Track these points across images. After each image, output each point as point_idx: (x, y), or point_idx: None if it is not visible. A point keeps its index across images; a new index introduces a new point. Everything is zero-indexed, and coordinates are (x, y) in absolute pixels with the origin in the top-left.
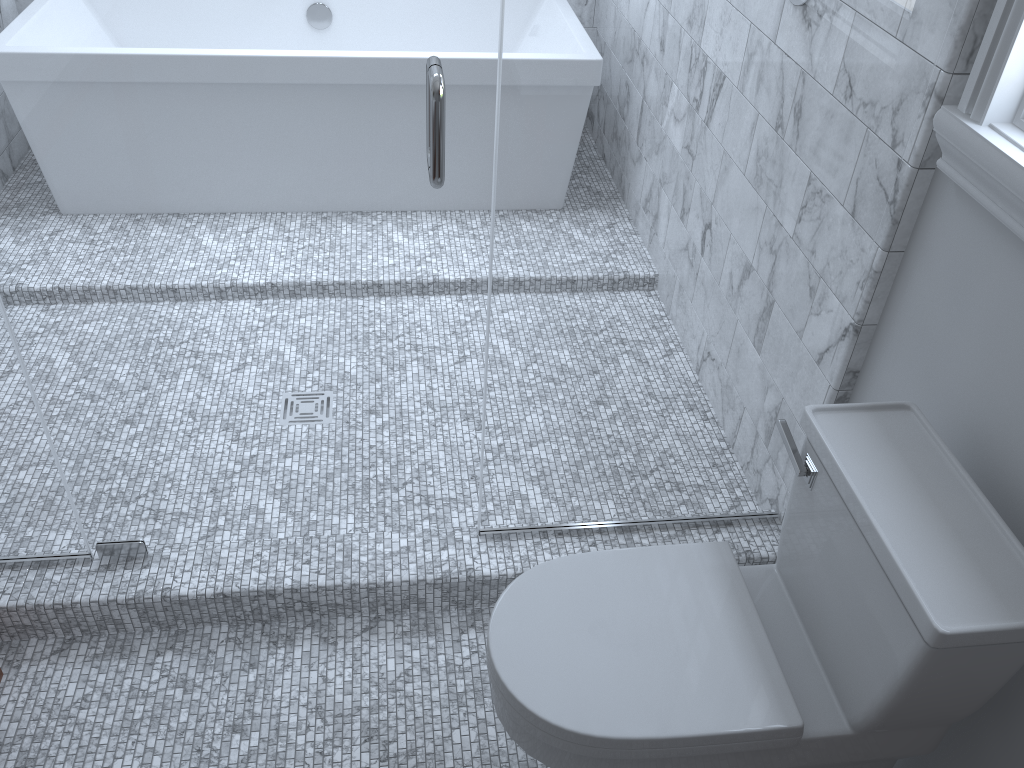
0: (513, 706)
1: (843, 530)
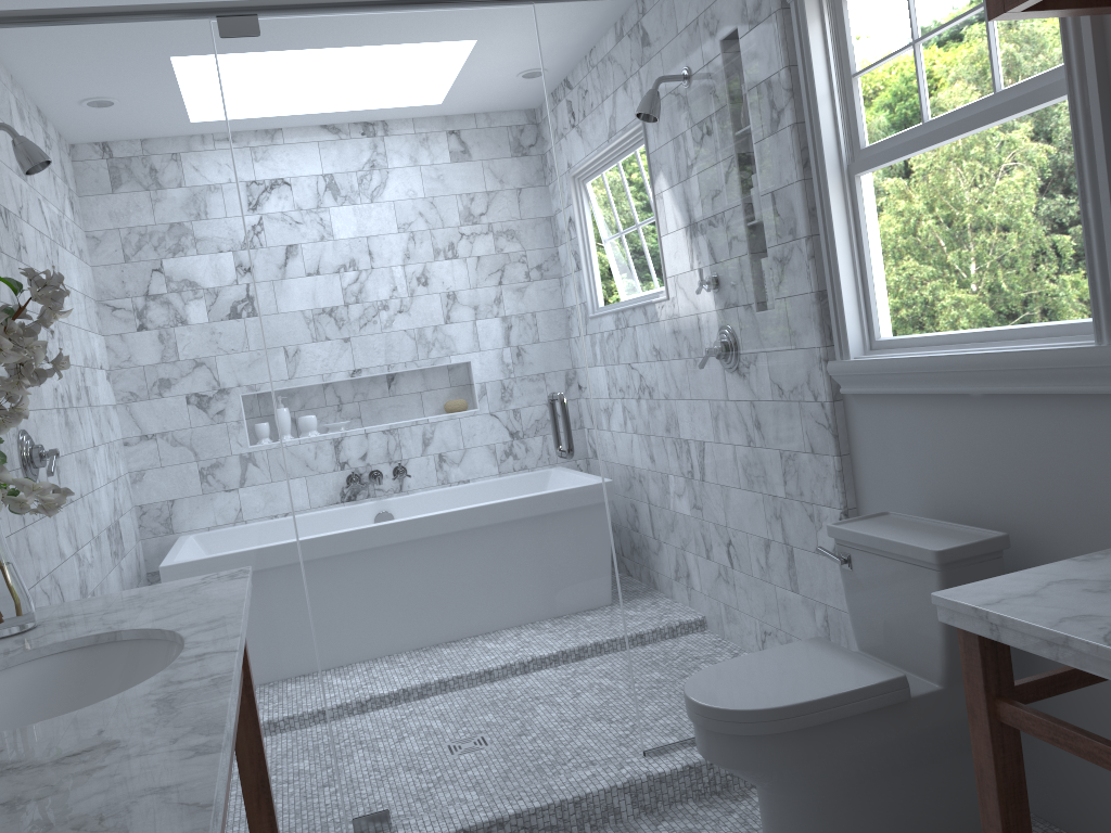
0: (720, 718)
1: (877, 568)
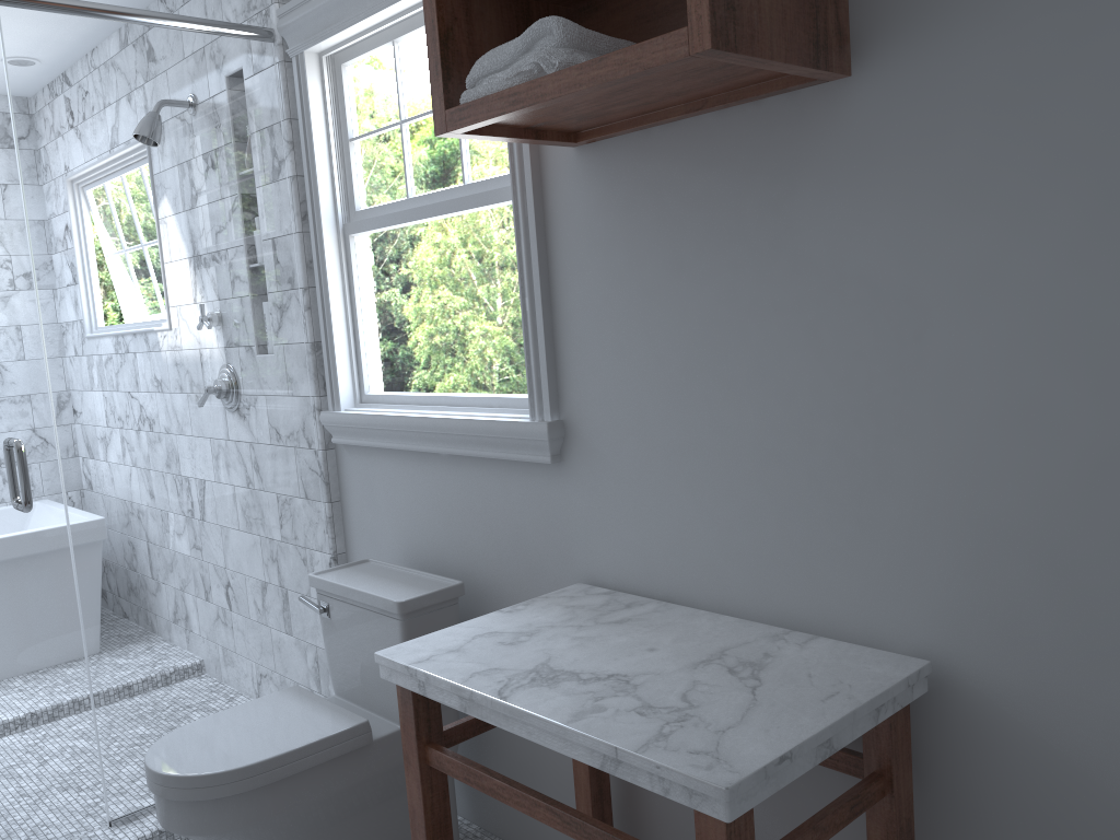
0: (180, 786)
1: (351, 617)
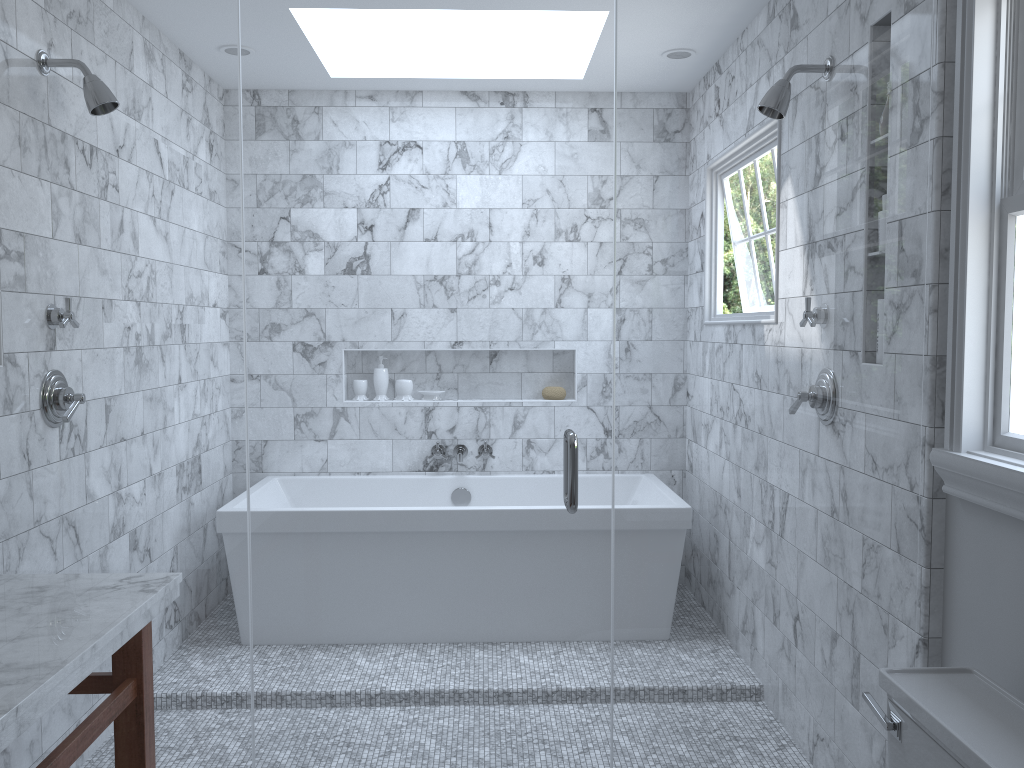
0: None
1: (930, 757)
